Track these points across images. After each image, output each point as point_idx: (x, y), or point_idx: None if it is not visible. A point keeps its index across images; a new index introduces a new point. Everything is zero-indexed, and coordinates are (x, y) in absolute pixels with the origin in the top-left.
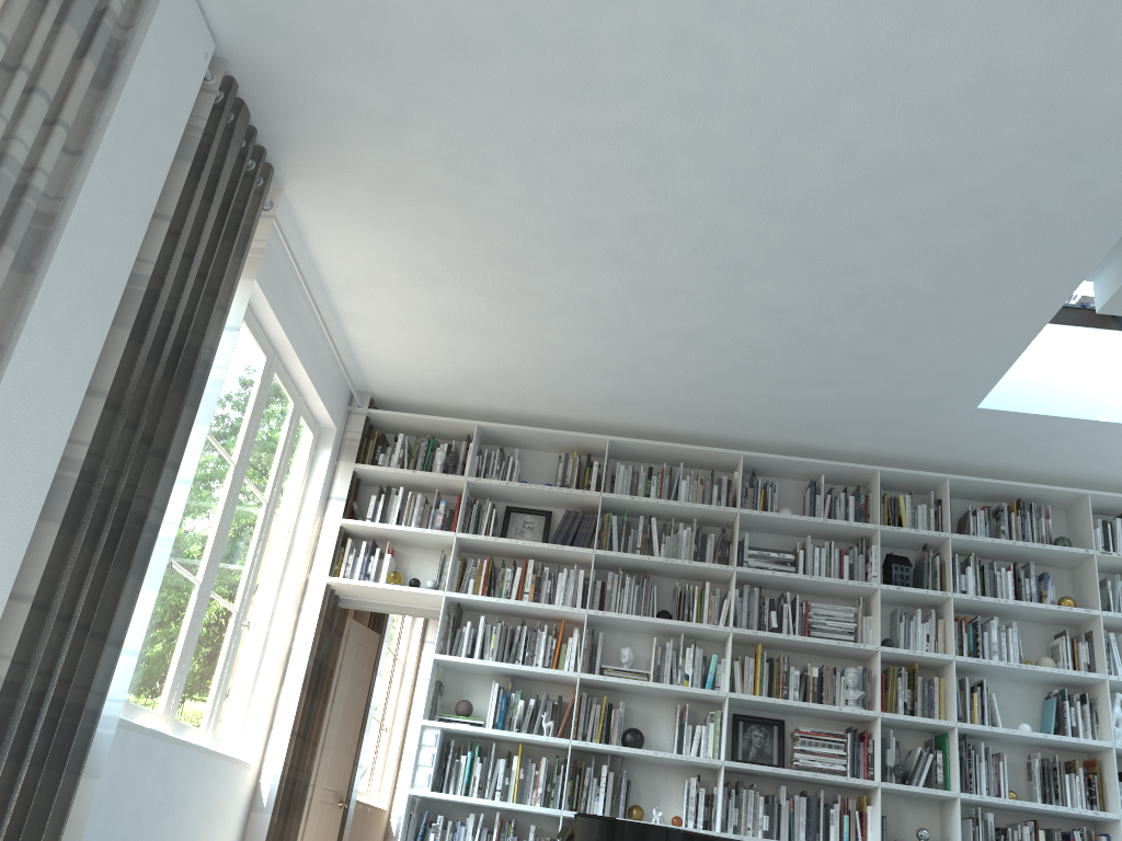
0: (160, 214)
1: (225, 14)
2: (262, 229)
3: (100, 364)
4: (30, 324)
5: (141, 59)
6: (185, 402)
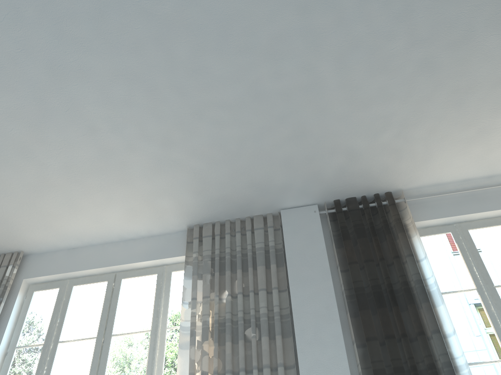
0: (337, 265)
1: (302, 200)
2: (408, 209)
3: (350, 331)
4: (298, 348)
5: (286, 244)
6: (414, 305)
